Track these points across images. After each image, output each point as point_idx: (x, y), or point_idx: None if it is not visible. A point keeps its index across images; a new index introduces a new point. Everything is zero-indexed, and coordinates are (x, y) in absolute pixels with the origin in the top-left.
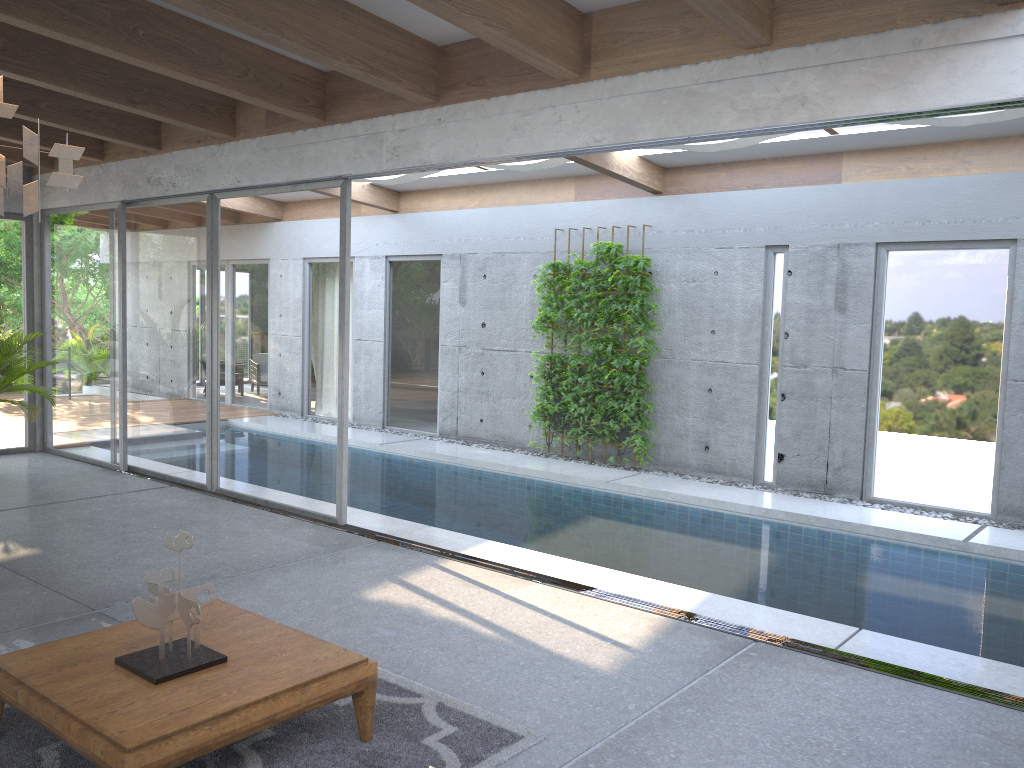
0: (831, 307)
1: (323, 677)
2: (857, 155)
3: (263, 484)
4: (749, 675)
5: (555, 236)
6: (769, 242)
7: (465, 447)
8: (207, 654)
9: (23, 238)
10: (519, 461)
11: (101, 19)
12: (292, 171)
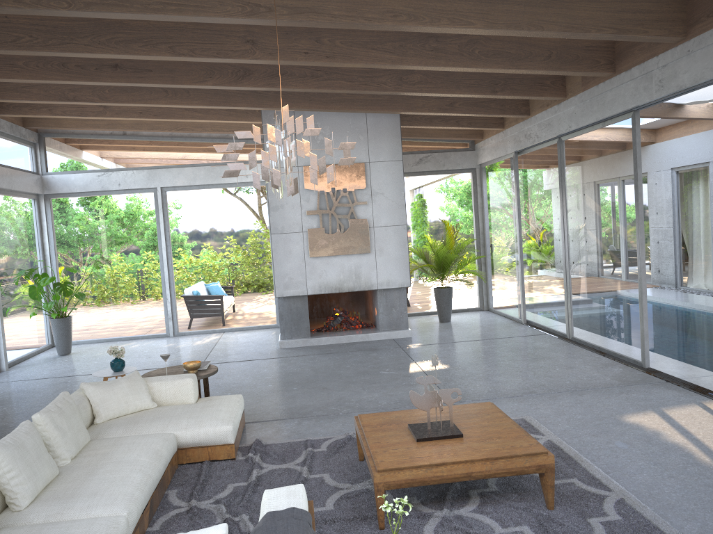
0: None
1: (510, 457)
2: None
3: (597, 335)
4: None
5: None
6: None
7: None
8: (453, 431)
9: (471, 183)
10: None
11: (452, 51)
12: (598, 113)
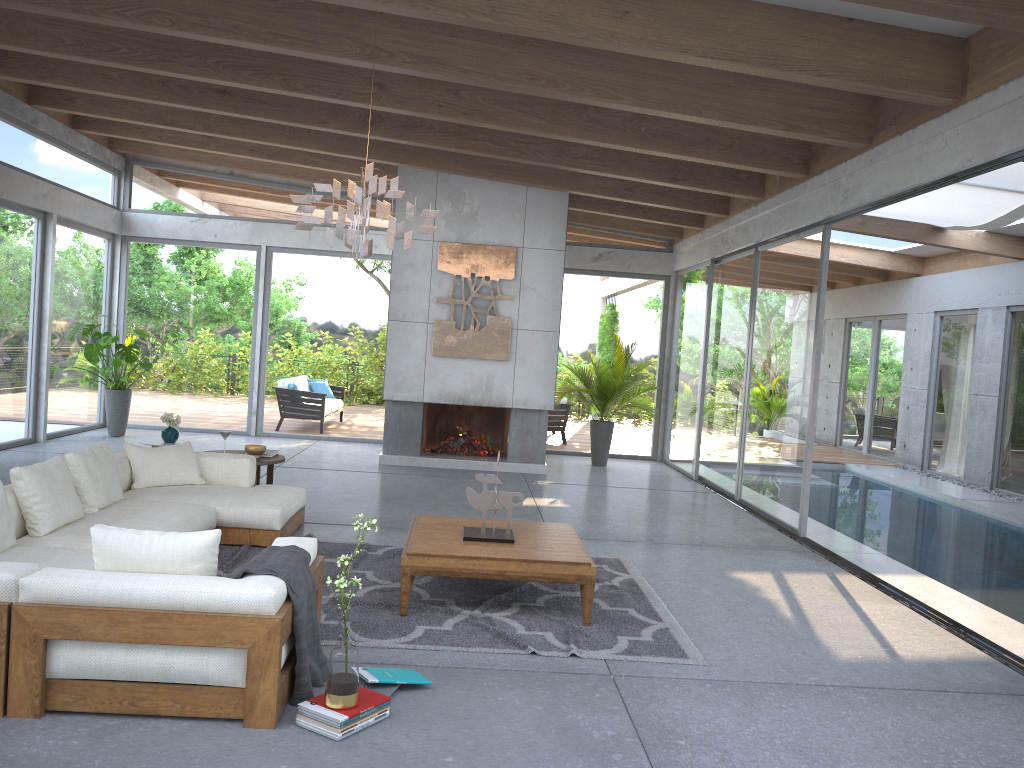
0: None
1: (549, 562)
2: None
3: (762, 496)
4: (983, 706)
5: None
6: None
7: None
8: (506, 536)
9: (662, 294)
10: None
11: (614, 125)
12: (790, 221)
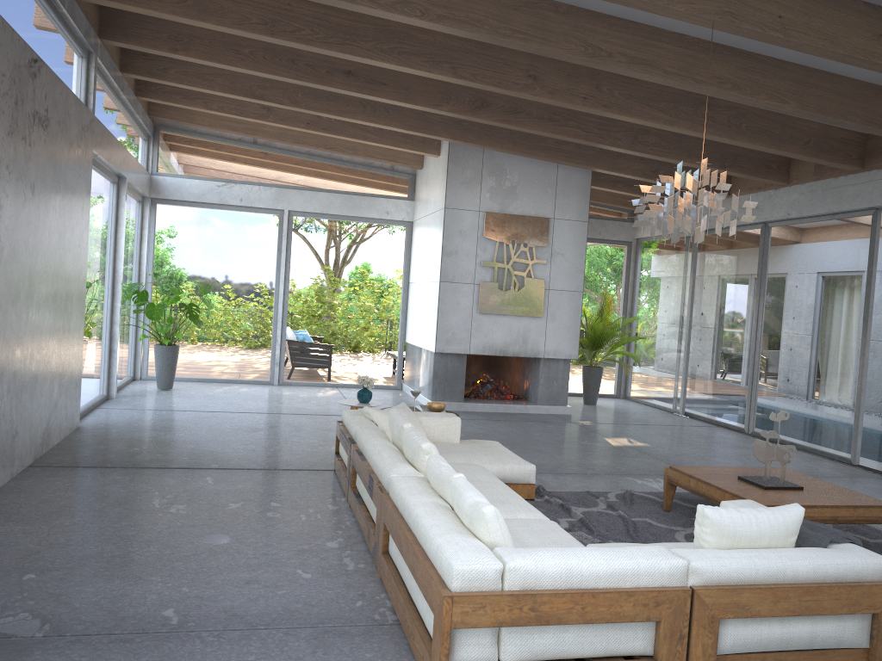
0: None
1: (866, 507)
2: None
3: (790, 430)
4: None
5: None
6: None
7: None
8: (790, 484)
9: (624, 257)
10: None
11: (721, 121)
12: (832, 205)
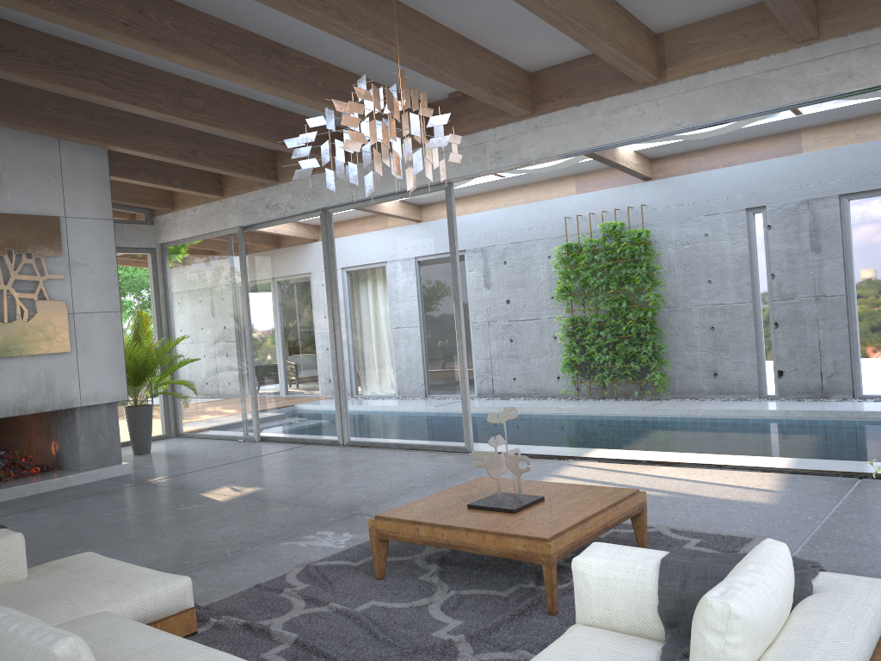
0: (808, 249)
1: (621, 500)
2: (813, 130)
3: (392, 431)
4: (876, 495)
5: (565, 223)
6: (748, 205)
7: (506, 401)
8: (528, 496)
9: (150, 267)
10: (559, 404)
11: (297, 76)
12: (403, 182)
